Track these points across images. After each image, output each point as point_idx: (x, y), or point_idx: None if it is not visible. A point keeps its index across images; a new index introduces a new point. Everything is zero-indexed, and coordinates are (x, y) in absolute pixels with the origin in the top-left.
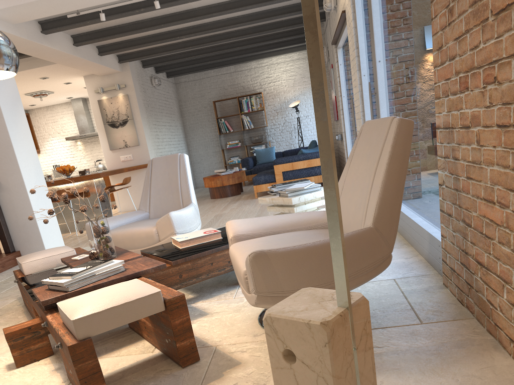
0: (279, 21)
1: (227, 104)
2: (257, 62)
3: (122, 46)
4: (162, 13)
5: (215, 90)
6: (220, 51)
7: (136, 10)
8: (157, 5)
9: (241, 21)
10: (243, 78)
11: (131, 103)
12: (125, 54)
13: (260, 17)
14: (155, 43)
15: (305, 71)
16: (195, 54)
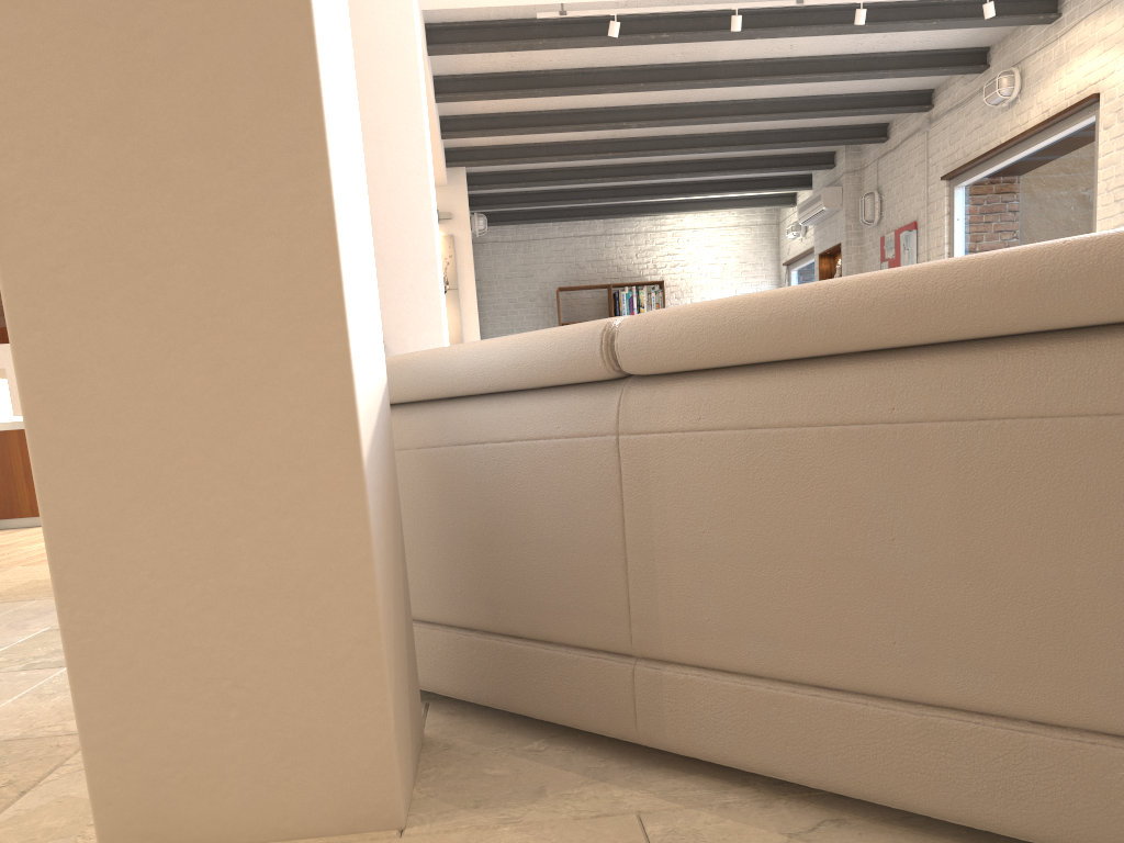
0: (799, 128)
1: (581, 299)
2: (653, 221)
3: (497, 124)
4: (651, 59)
5: (558, 267)
6: (640, 177)
7: (651, 34)
8: (739, 24)
9: (757, 110)
10: (621, 250)
11: (459, 255)
12: (463, 150)
13: (797, 109)
14: (570, 130)
15: (749, 251)
16: (585, 176)
